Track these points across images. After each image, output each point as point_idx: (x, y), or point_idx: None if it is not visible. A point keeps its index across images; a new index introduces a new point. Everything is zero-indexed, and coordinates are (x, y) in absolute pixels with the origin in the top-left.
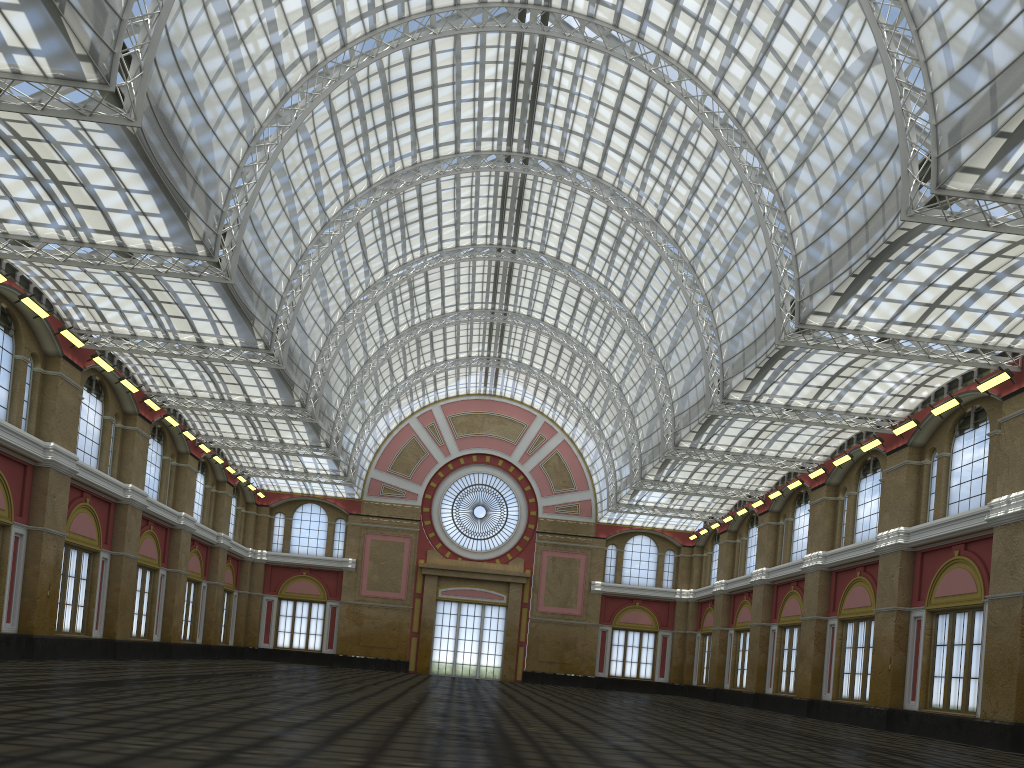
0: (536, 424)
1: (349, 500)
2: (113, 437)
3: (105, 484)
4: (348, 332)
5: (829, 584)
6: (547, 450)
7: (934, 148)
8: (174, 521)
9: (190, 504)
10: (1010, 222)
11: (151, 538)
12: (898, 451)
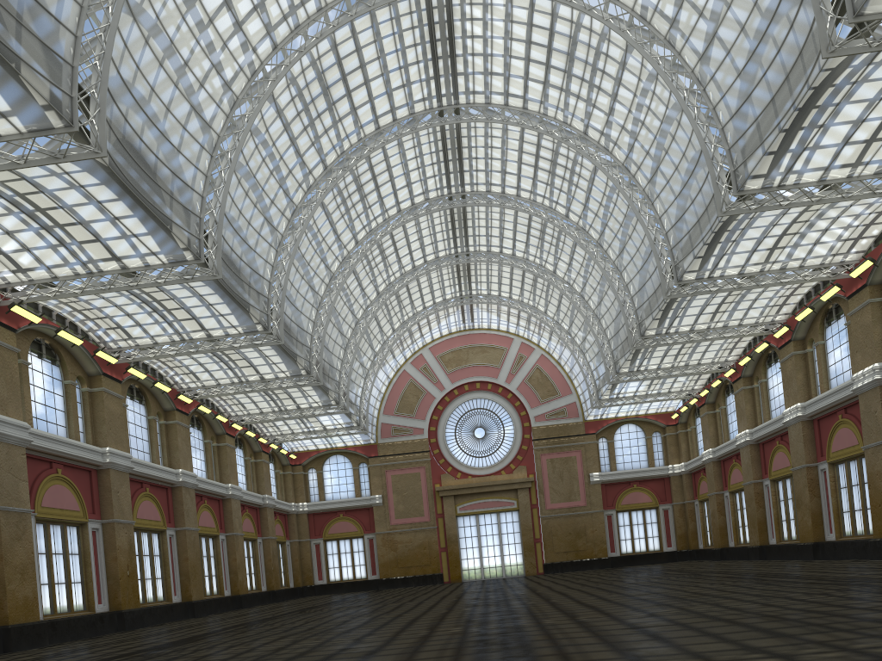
0: (514, 346)
1: (366, 446)
2: (159, 433)
3: (159, 473)
4: (334, 301)
5: (813, 432)
6: (528, 366)
7: None
8: (223, 493)
9: (234, 476)
10: None
11: (207, 510)
12: (858, 293)
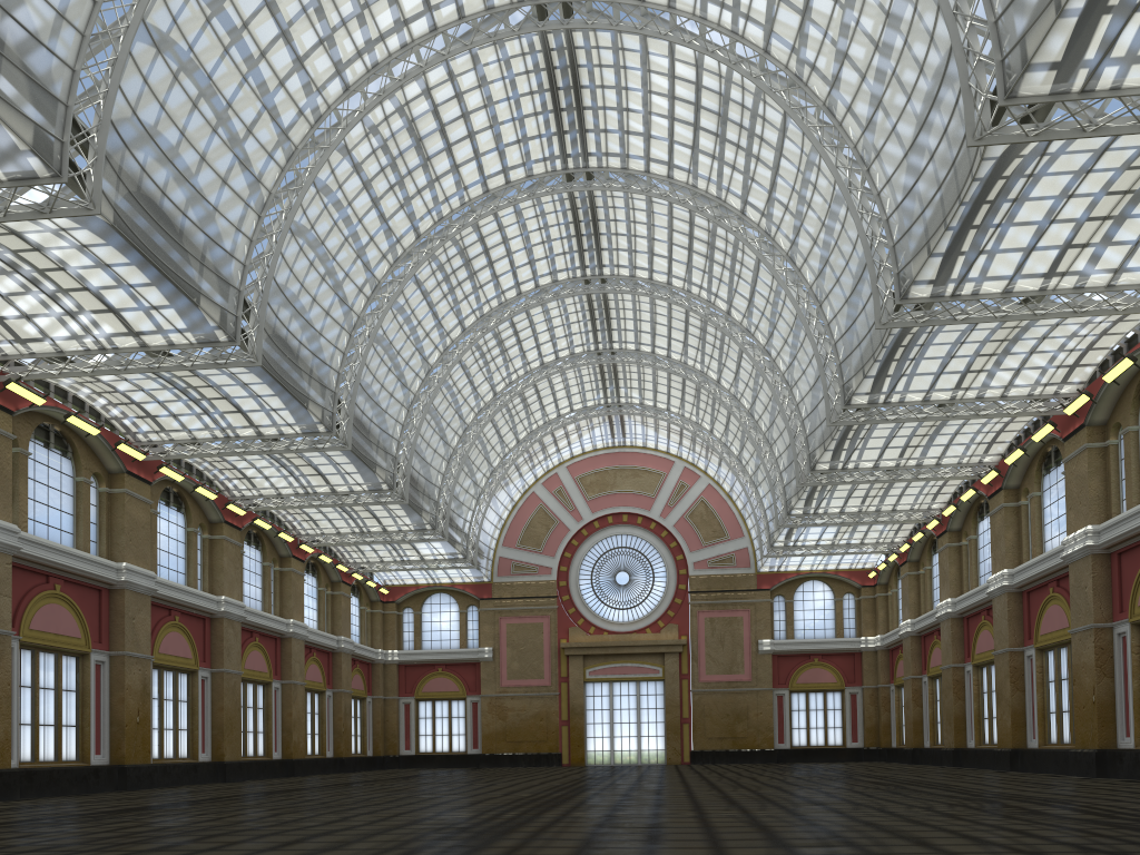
0: (675, 471)
1: (478, 584)
2: (201, 549)
3: (194, 599)
4: (430, 400)
5: (1021, 608)
6: (691, 498)
7: (997, 50)
8: (282, 629)
9: (299, 610)
10: (1118, 122)
11: (258, 650)
12: (1076, 434)
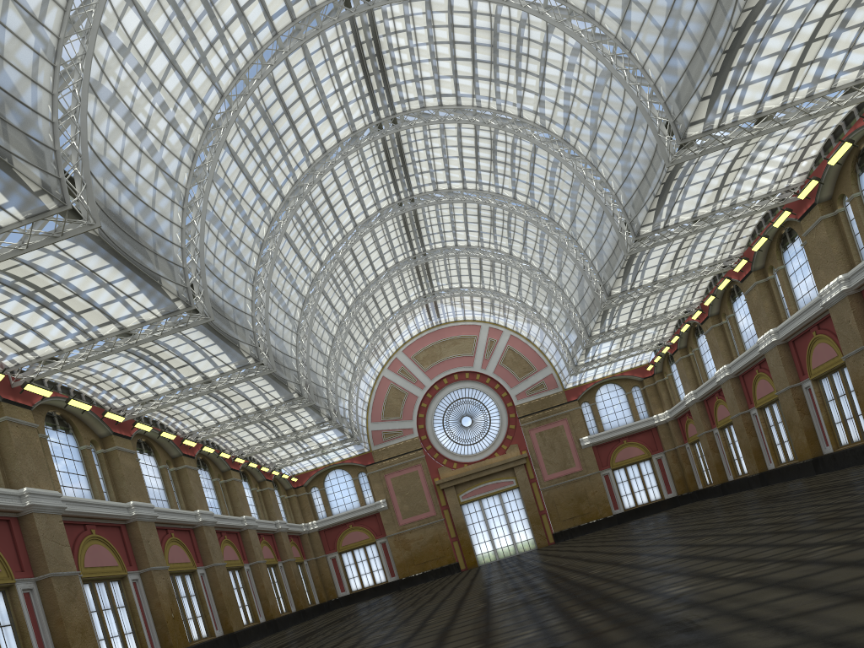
0: (483, 332)
1: (362, 455)
2: (172, 479)
3: (180, 517)
4: (311, 323)
5: (790, 354)
6: (500, 349)
7: None
8: (240, 525)
9: (246, 507)
10: None
11: (228, 545)
12: (809, 212)
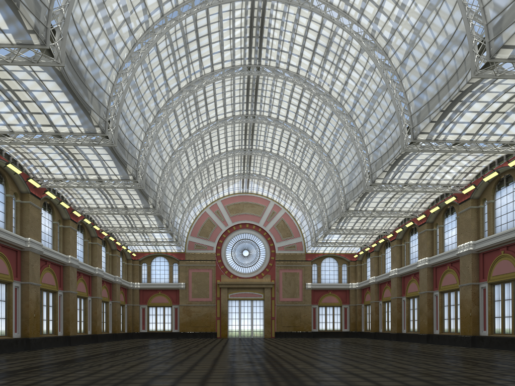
0: (270, 205)
1: (179, 253)
2: (58, 232)
3: (57, 256)
4: (173, 167)
5: (432, 274)
6: (277, 218)
7: (487, 37)
8: (93, 272)
9: (100, 262)
10: None
11: (82, 282)
12: (465, 202)
